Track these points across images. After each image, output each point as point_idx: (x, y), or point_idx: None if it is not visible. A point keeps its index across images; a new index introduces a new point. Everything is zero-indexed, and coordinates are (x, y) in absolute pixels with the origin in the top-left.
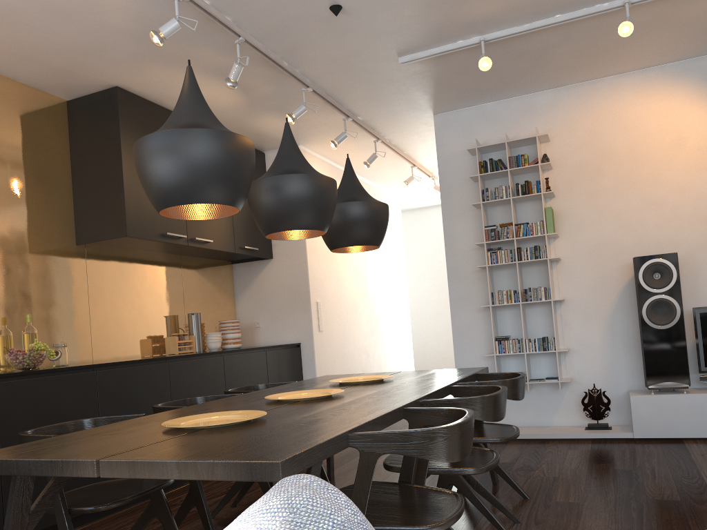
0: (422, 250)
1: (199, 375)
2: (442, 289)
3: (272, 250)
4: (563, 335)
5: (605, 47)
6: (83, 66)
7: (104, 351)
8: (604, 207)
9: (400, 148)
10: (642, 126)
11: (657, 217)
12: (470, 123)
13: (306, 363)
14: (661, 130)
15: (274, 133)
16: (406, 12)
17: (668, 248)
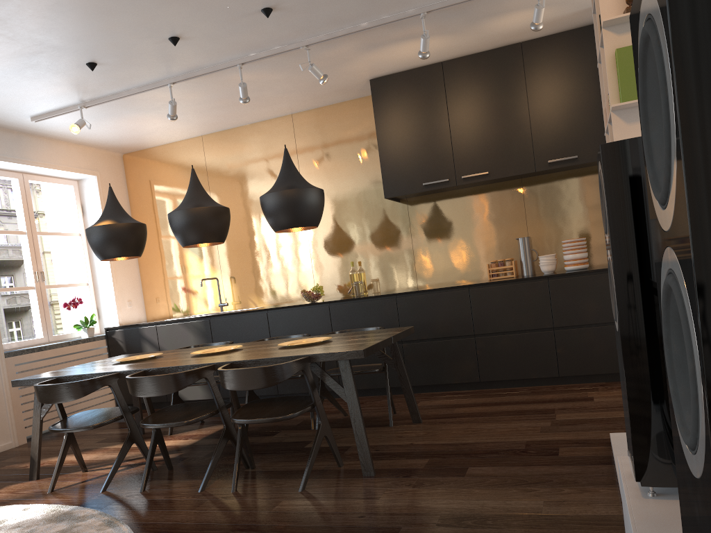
0: None
1: (434, 307)
2: None
3: None
4: None
5: None
6: (334, 86)
7: (428, 279)
8: None
9: None
10: None
11: None
12: None
13: None
14: None
15: (548, 17)
16: None
17: None
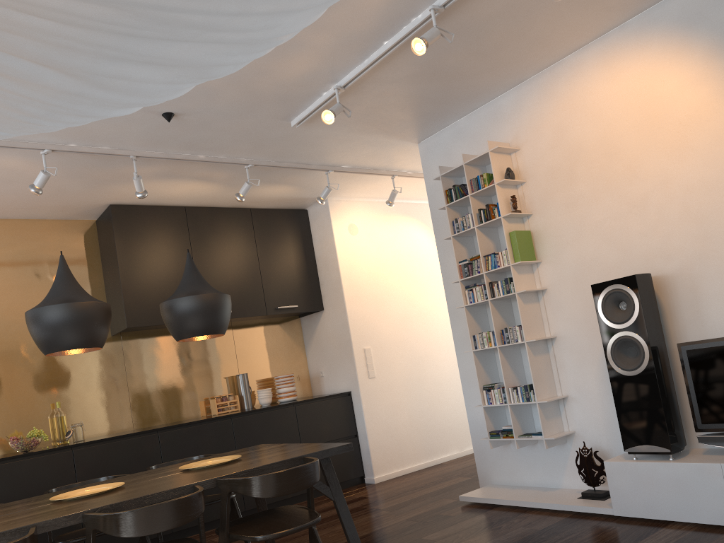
0: None
1: (199, 440)
2: None
3: (322, 301)
4: (560, 380)
5: (502, 40)
6: (69, 201)
7: (146, 419)
8: (582, 219)
9: None
10: (610, 109)
11: (641, 222)
12: (448, 145)
13: (357, 411)
14: (631, 108)
15: (289, 196)
16: (230, 95)
17: (659, 261)
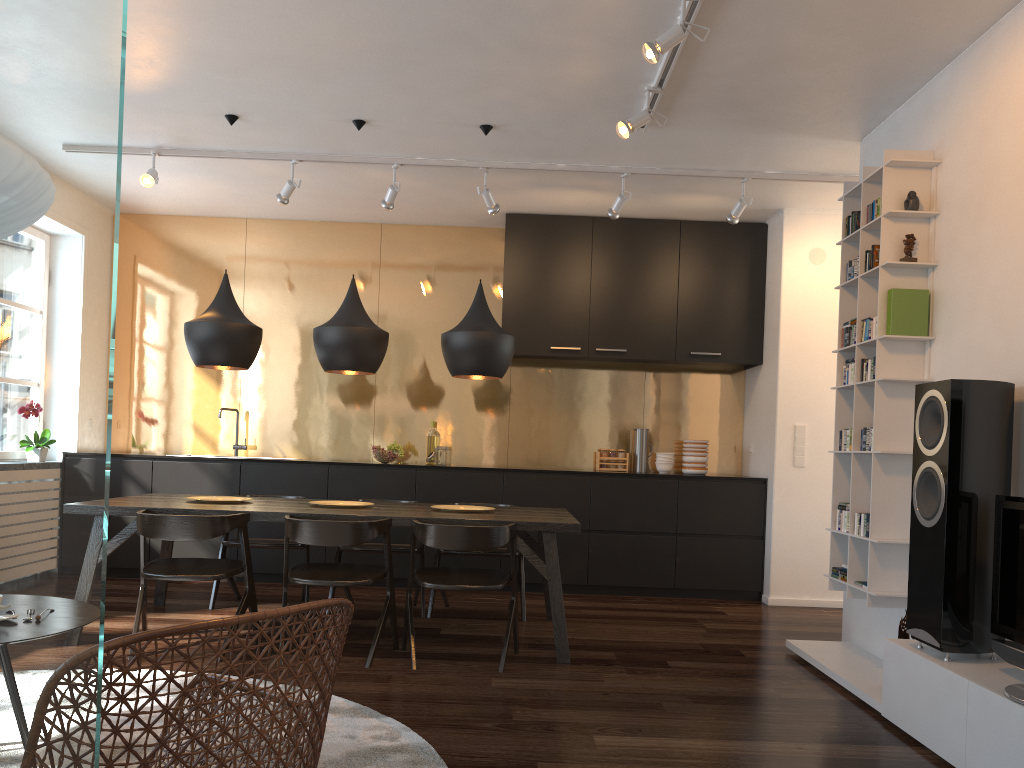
0: None
1: (547, 492)
2: None
3: (762, 352)
4: None
5: (850, 10)
6: (462, 209)
7: (522, 458)
8: (980, 281)
9: None
10: None
11: None
12: (883, 148)
13: (768, 506)
14: None
15: (723, 206)
16: (535, 104)
17: None
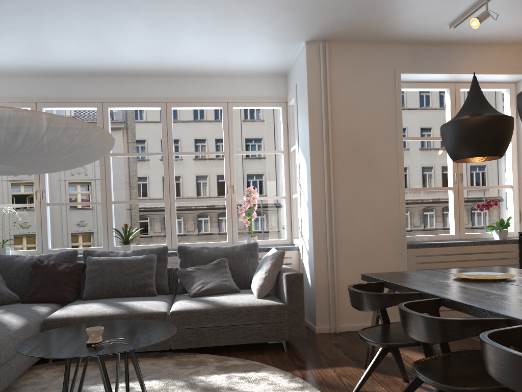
0: None
1: None
2: None
3: None
4: None
5: None
6: None
7: None
8: None
9: None
10: None
11: None
12: None
13: None
14: None
15: None
16: None
17: None
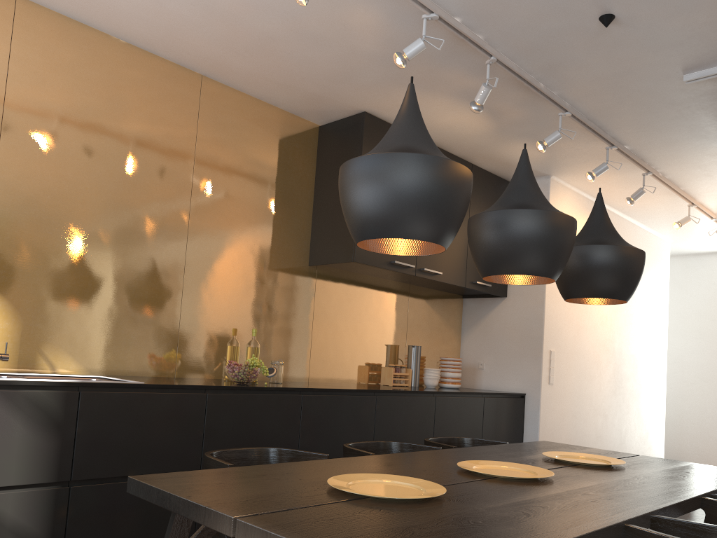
0: (693, 304)
1: (407, 414)
2: (714, 352)
3: (507, 287)
4: None
5: None
6: (334, 92)
7: (320, 373)
8: None
9: (675, 183)
10: None
11: None
12: None
13: (529, 417)
14: None
15: None
16: (699, 17)
17: None
